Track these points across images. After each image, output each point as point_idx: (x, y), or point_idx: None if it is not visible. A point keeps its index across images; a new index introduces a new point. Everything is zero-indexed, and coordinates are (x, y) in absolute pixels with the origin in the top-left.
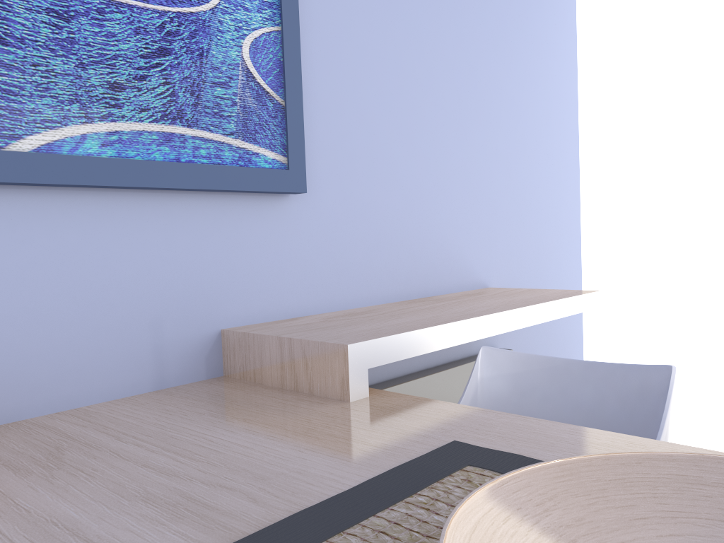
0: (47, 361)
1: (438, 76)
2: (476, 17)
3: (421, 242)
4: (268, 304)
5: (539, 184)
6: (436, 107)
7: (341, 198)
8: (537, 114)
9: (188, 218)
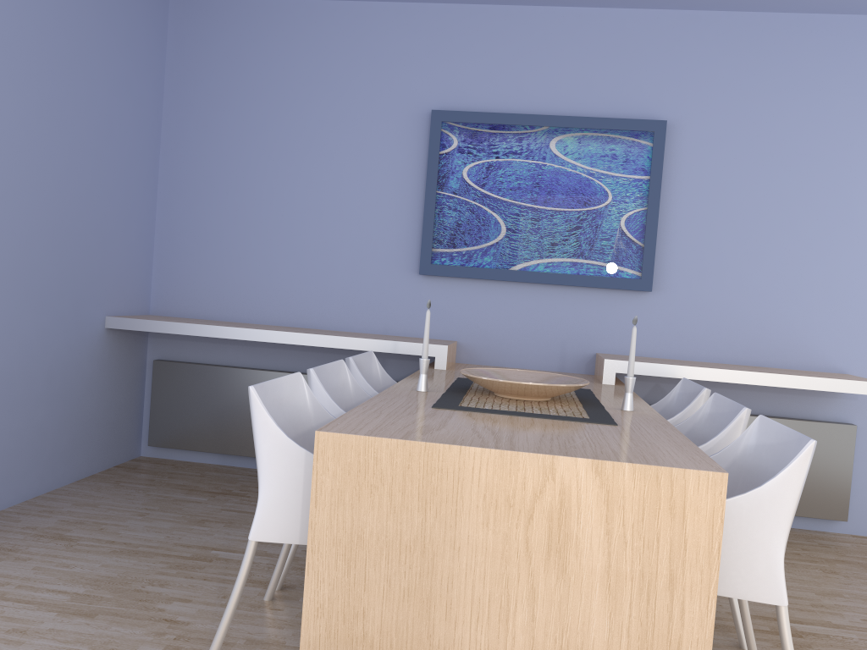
0: (516, 348)
1: (801, 216)
2: (860, 167)
3: (763, 329)
4: (626, 346)
5: None
6: (795, 238)
7: (689, 295)
8: None
9: (586, 299)
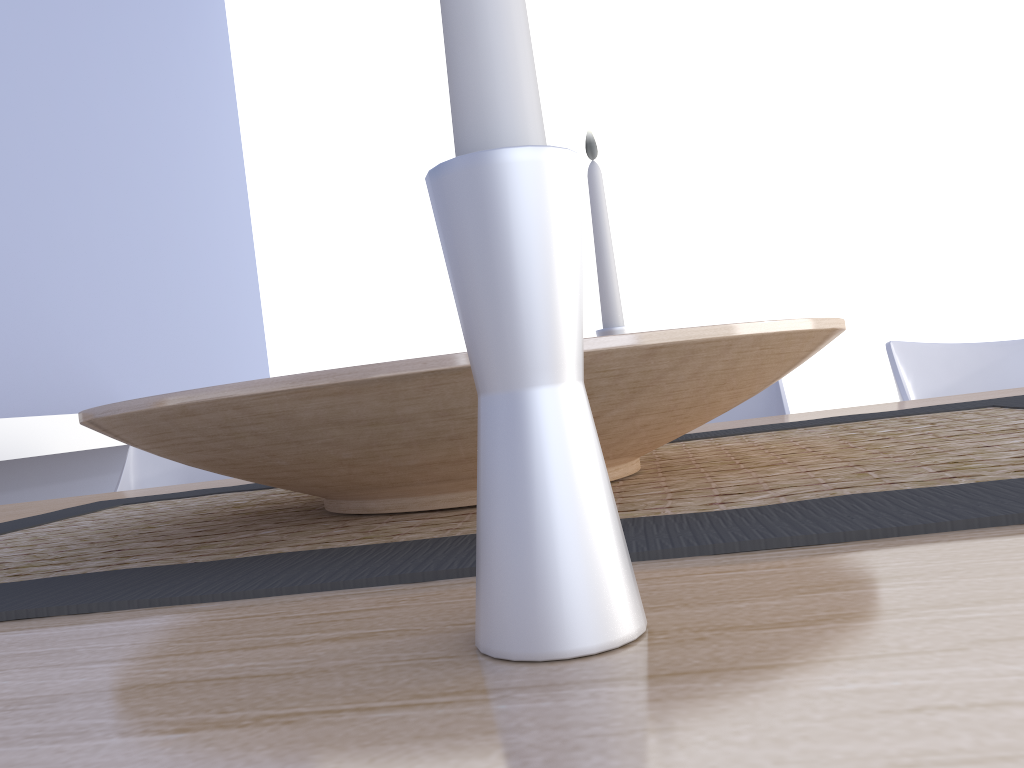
0: None
1: (33, 99)
2: (87, 31)
3: (22, 342)
4: None
5: (204, 282)
6: (33, 145)
7: None
8: (192, 186)
9: None
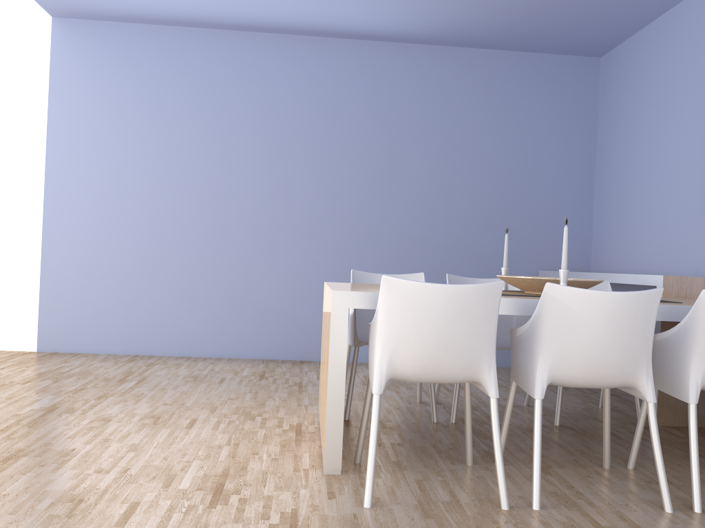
0: None
1: None
2: None
3: None
4: None
5: None
6: None
7: None
8: None
9: None
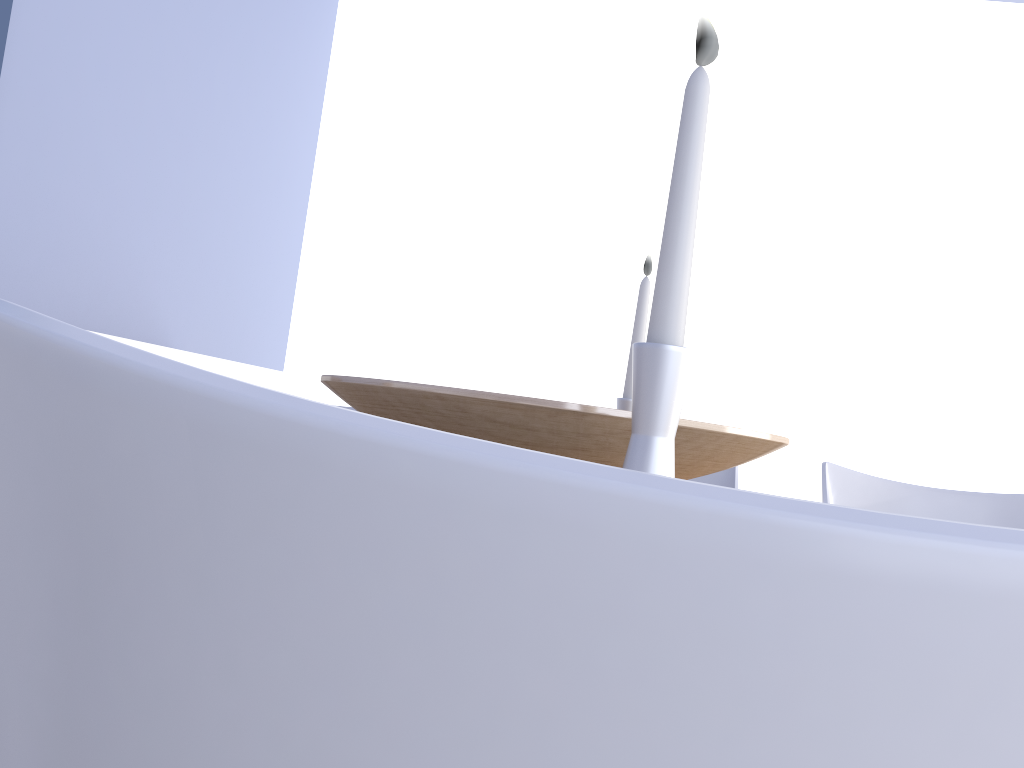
0: None
1: (173, 68)
2: (227, 19)
3: (112, 271)
4: None
5: (257, 254)
6: (163, 107)
7: (24, 171)
8: (270, 168)
9: None
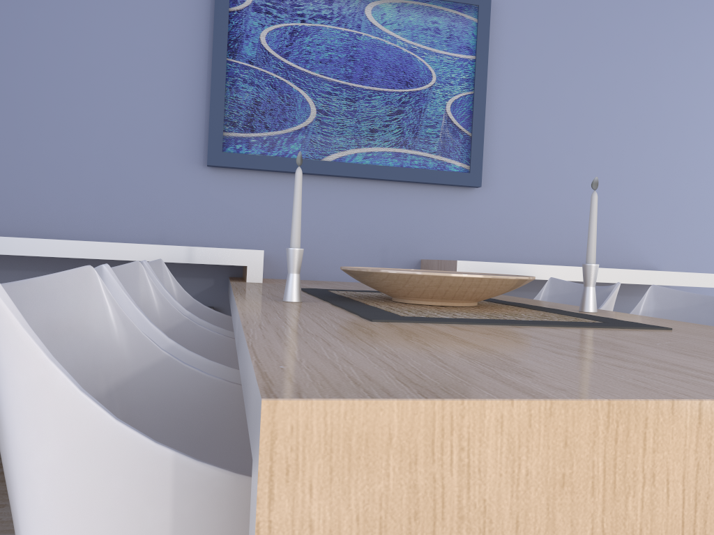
0: (330, 257)
1: (616, 109)
2: (665, 61)
3: (585, 228)
4: (452, 250)
5: None
6: (612, 132)
7: (515, 192)
8: None
9: (408, 197)
